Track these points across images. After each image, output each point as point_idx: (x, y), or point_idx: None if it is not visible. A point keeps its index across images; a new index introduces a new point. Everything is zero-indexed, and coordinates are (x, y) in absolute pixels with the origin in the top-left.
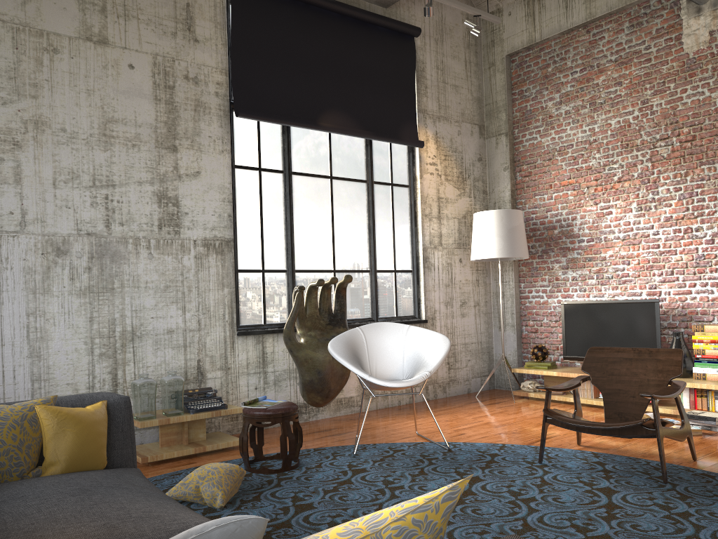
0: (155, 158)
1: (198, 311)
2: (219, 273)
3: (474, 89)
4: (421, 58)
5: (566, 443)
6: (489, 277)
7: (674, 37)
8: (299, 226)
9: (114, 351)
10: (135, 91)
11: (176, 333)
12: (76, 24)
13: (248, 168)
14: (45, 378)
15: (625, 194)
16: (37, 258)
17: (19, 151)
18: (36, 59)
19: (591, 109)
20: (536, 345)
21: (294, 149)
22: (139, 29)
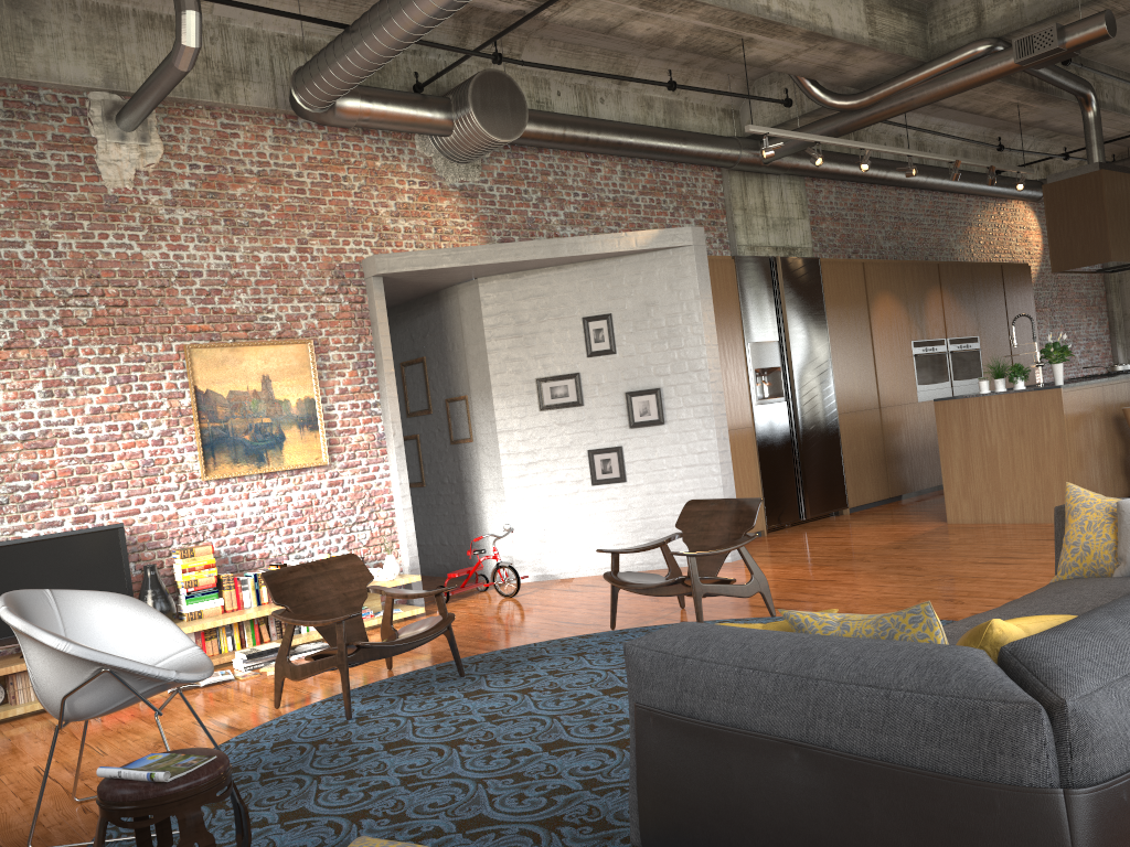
0: None
1: None
2: None
3: None
4: None
5: (258, 714)
6: None
7: (86, 158)
8: None
9: None
10: None
11: None
12: None
13: None
14: None
15: (22, 370)
16: None
17: None
18: None
19: None
20: None
21: None
22: None
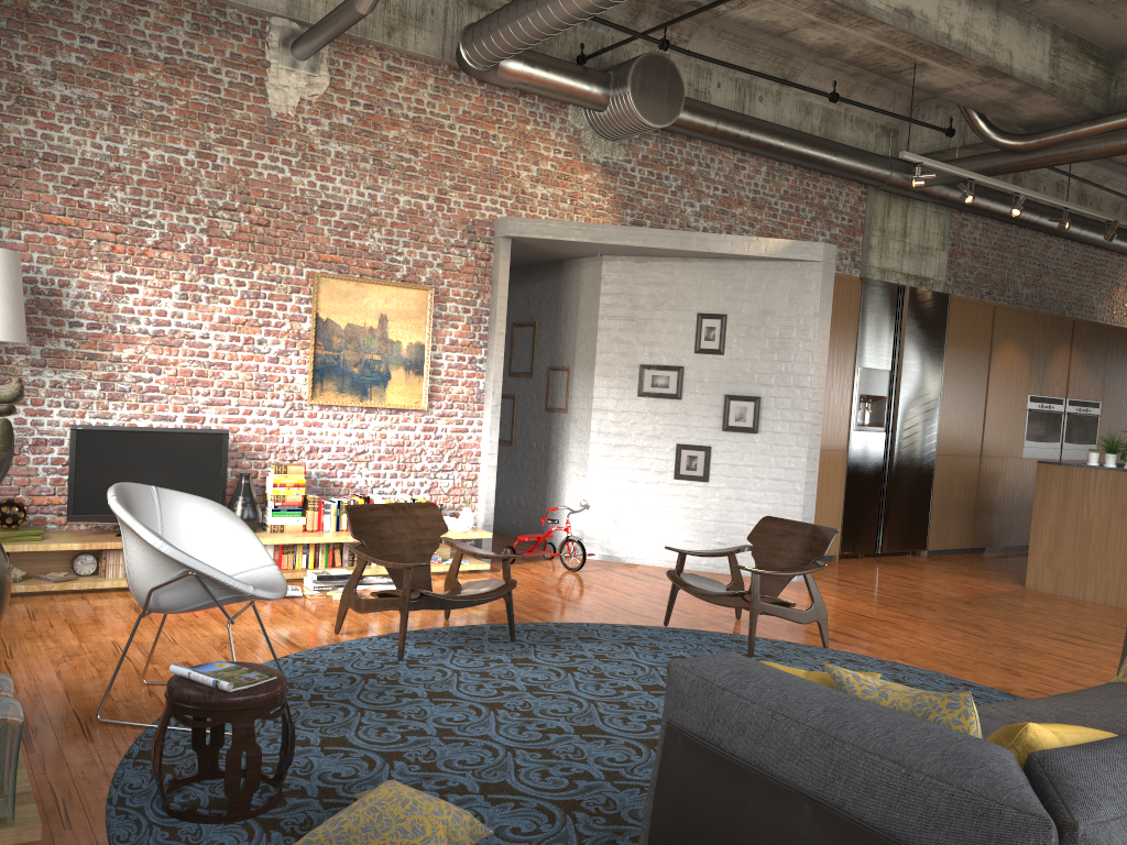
0: None
1: None
2: None
3: None
4: None
5: (318, 636)
6: None
7: (257, 79)
8: None
9: None
10: None
11: None
12: None
13: None
14: None
15: (164, 270)
16: None
17: None
18: None
19: (116, 116)
20: (7, 500)
21: None
22: None
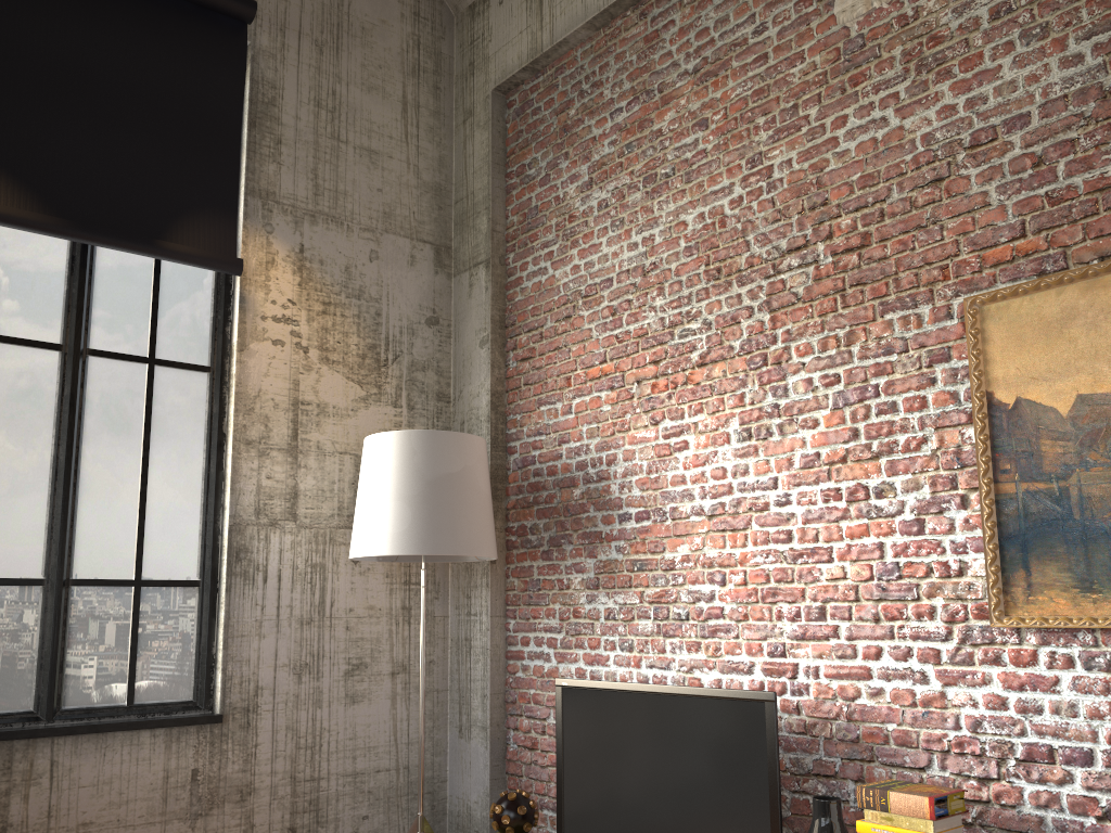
0: None
1: None
2: None
3: (426, 165)
4: (268, 76)
5: None
6: (445, 601)
7: None
8: None
9: None
10: None
11: None
12: None
13: None
14: None
15: (716, 397)
16: None
17: None
18: None
19: (648, 191)
20: (505, 793)
21: None
22: None
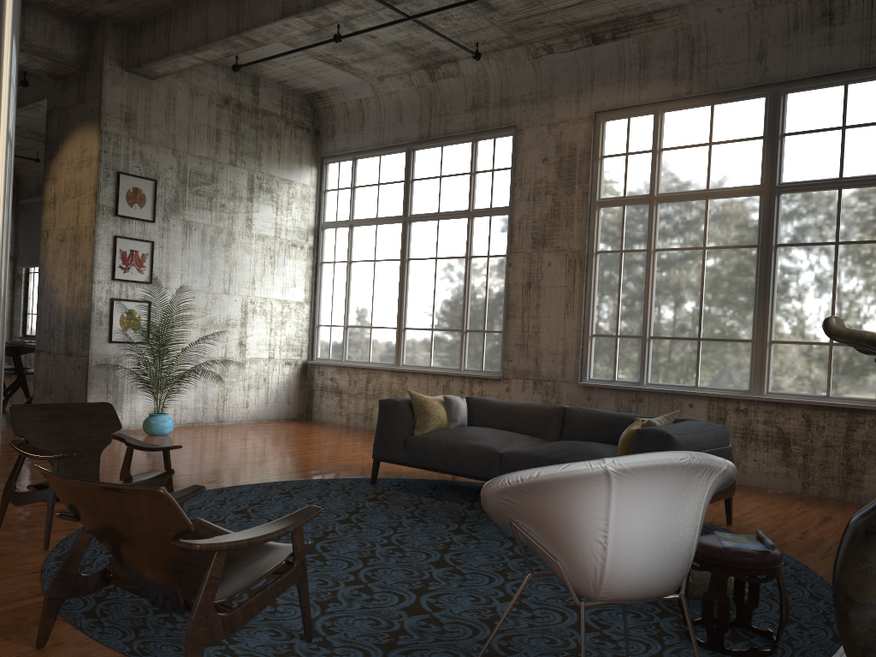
0: None
1: None
2: None
3: None
4: None
5: None
6: None
7: None
8: None
9: None
10: None
11: None
12: None
13: None
14: None
15: None
16: None
17: None
18: None
19: None
20: None
21: None
22: None
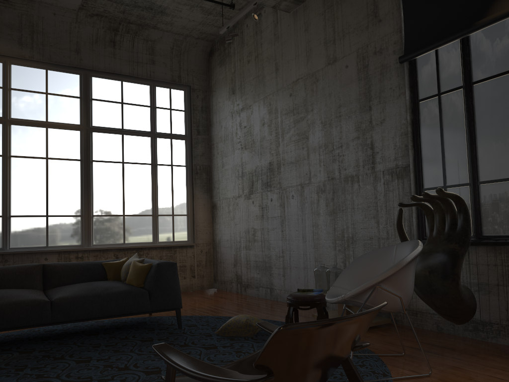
0: (359, 120)
1: (386, 224)
2: (400, 194)
3: None
4: None
5: None
6: None
7: None
8: (481, 135)
9: (344, 249)
10: (349, 81)
11: (374, 239)
12: (324, 59)
13: (428, 98)
14: (319, 260)
15: None
16: (314, 196)
17: (308, 141)
18: (311, 89)
19: None
20: None
21: (473, 58)
22: (349, 39)
